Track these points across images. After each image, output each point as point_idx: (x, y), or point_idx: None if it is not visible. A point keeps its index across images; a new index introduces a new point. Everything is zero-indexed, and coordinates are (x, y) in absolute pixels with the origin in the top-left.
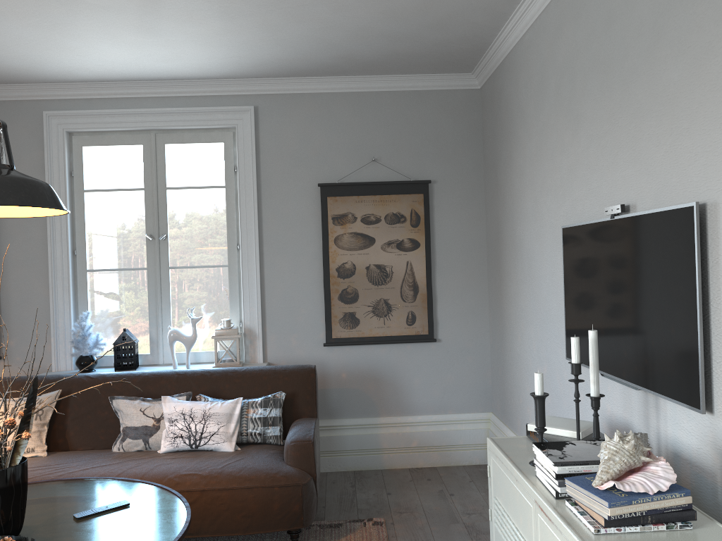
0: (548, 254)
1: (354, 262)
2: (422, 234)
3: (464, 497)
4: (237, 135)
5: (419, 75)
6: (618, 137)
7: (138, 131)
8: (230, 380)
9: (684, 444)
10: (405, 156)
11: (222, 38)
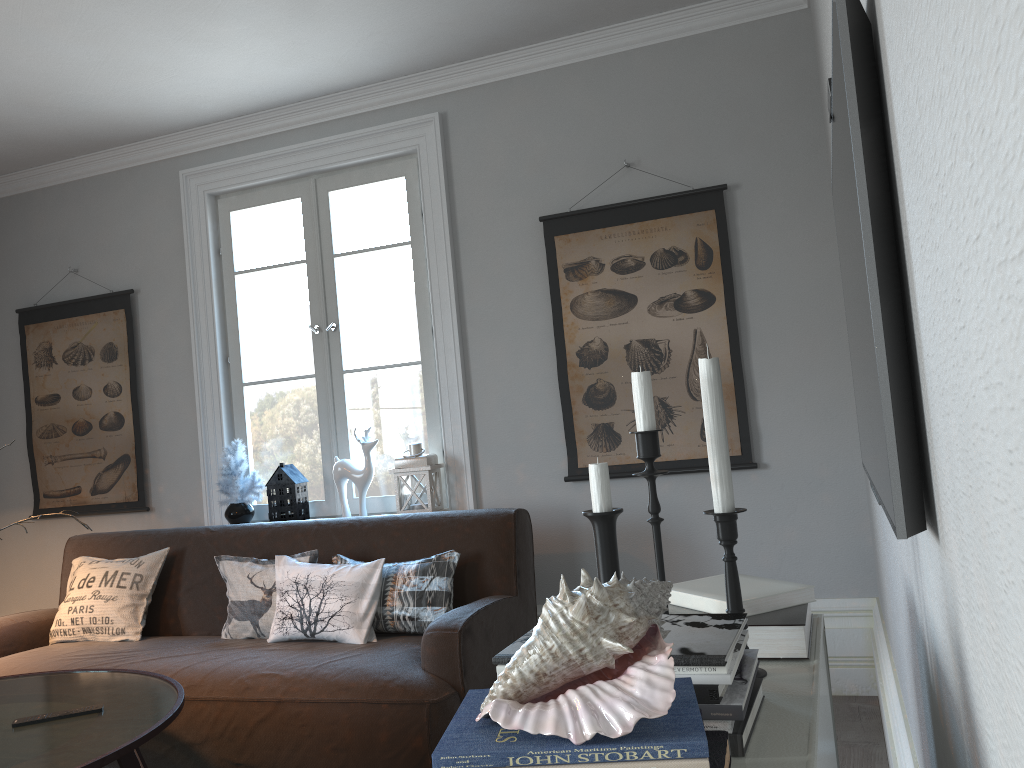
0: None
1: (604, 339)
2: (718, 280)
3: None
4: (419, 161)
5: (690, 8)
6: None
7: (295, 179)
8: (387, 534)
9: (937, 632)
10: (682, 151)
11: (327, 2)
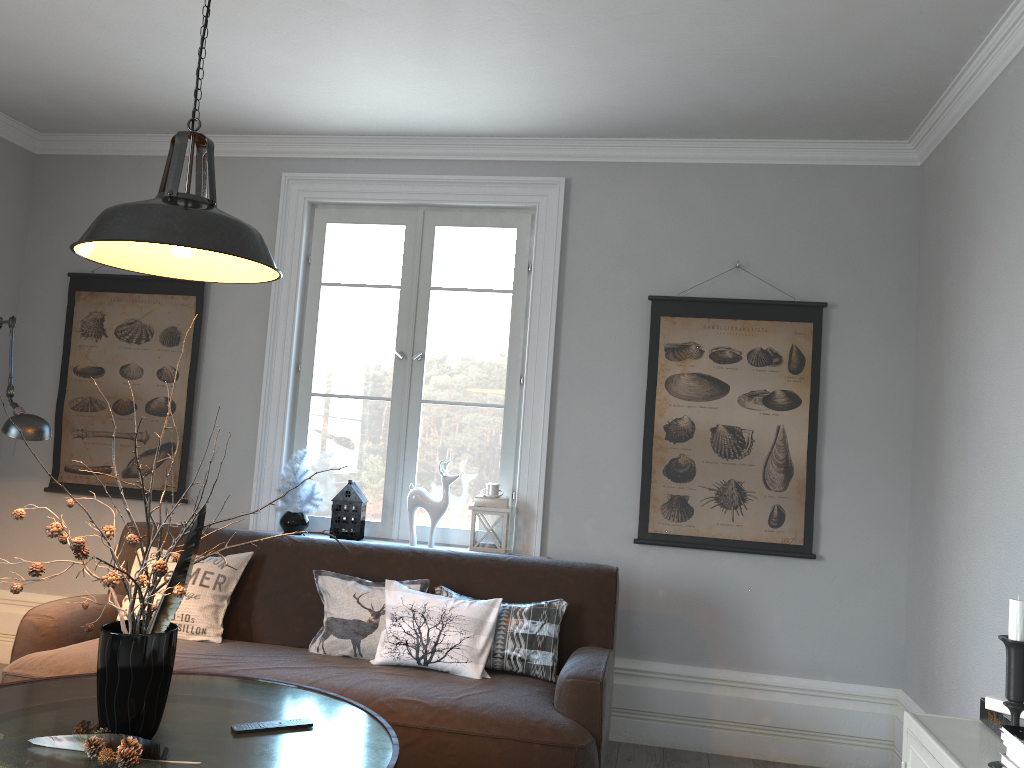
0: None
1: (693, 419)
2: (806, 386)
3: None
4: (537, 218)
5: (821, 141)
6: None
7: (402, 206)
8: (488, 572)
9: None
10: (789, 264)
11: (529, 68)
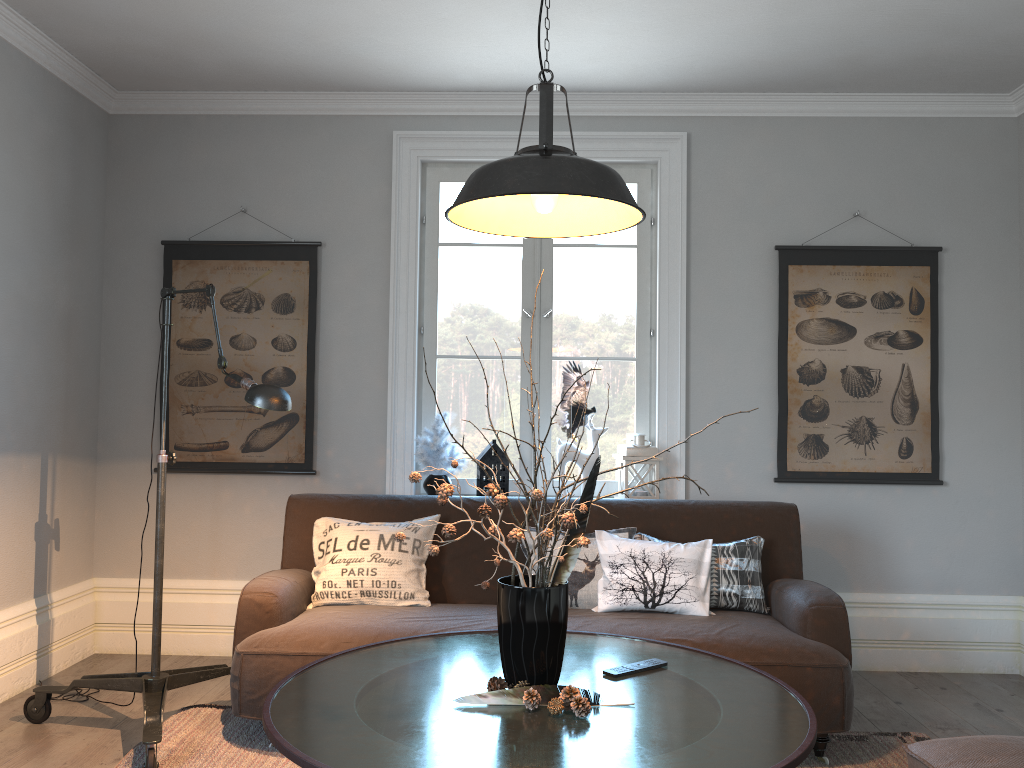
0: None
1: (823, 361)
2: (926, 326)
3: (1023, 715)
4: (659, 173)
5: (930, 95)
6: None
7: None
8: (676, 517)
9: None
10: (902, 212)
11: (703, 23)
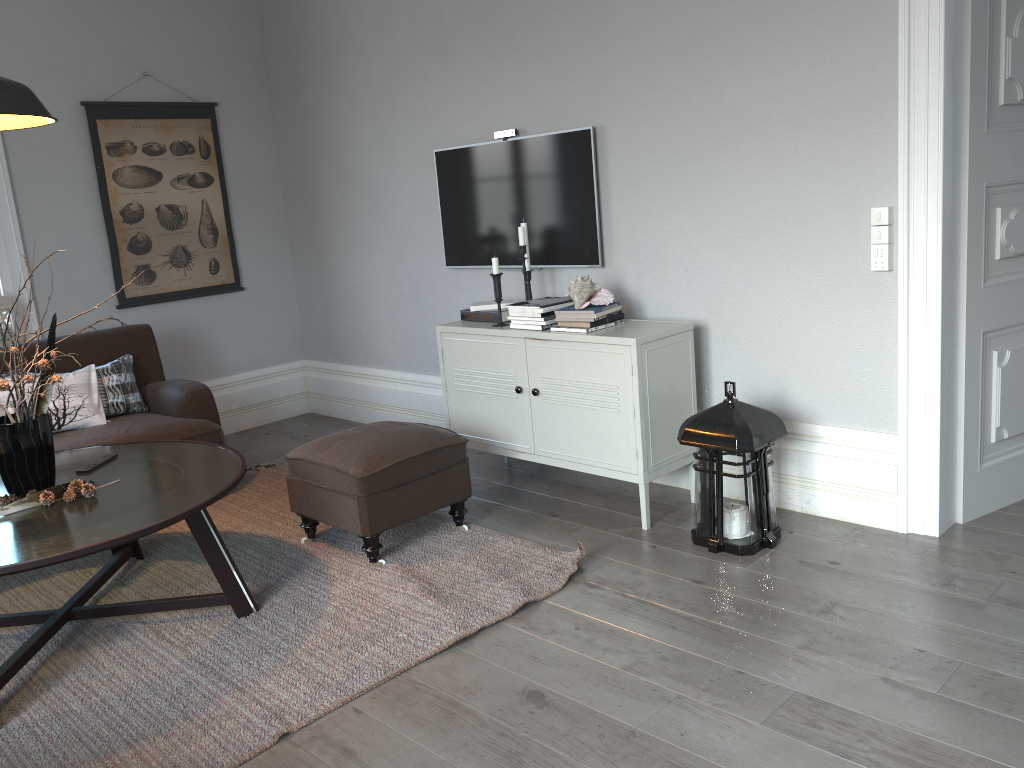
0: (405, 179)
1: (141, 203)
2: (215, 168)
3: (321, 434)
4: None
5: None
6: (503, 74)
7: None
8: None
9: None
10: (182, 72)
11: None
